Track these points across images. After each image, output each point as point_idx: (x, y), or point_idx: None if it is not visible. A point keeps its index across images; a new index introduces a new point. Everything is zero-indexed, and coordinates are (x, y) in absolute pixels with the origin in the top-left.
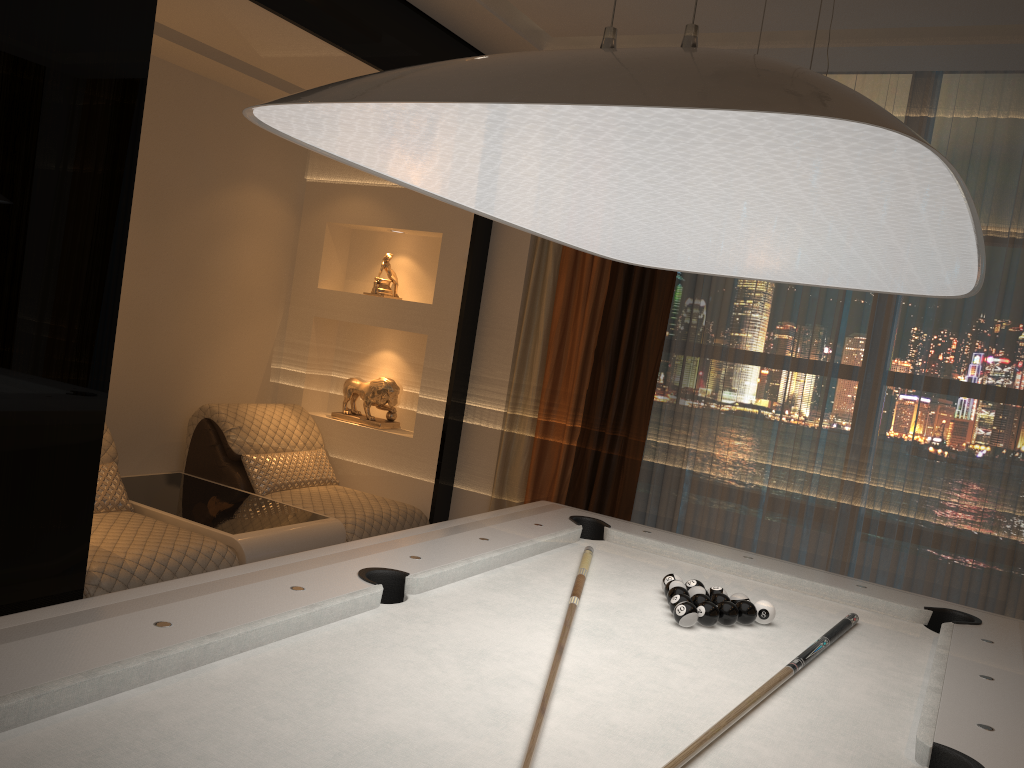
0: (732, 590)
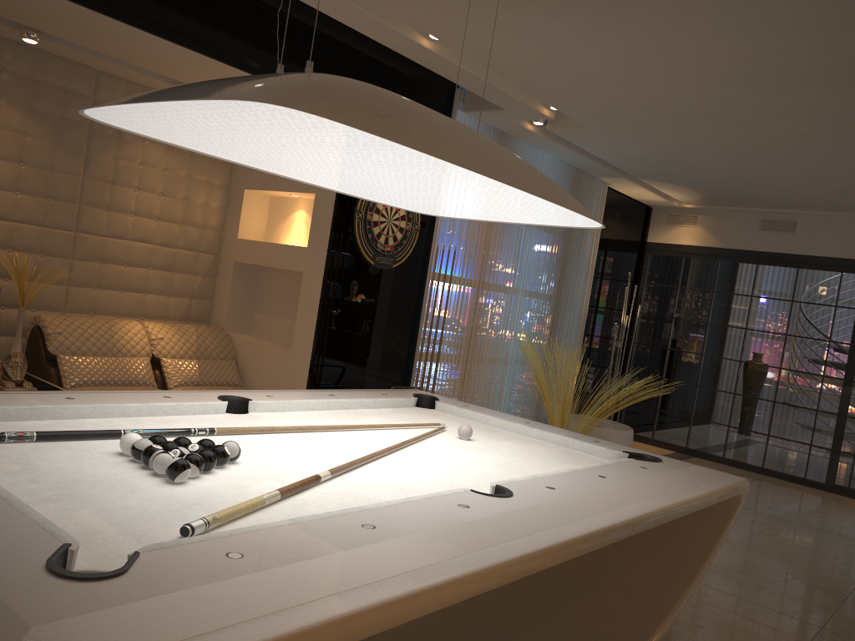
0: (61, 478)
